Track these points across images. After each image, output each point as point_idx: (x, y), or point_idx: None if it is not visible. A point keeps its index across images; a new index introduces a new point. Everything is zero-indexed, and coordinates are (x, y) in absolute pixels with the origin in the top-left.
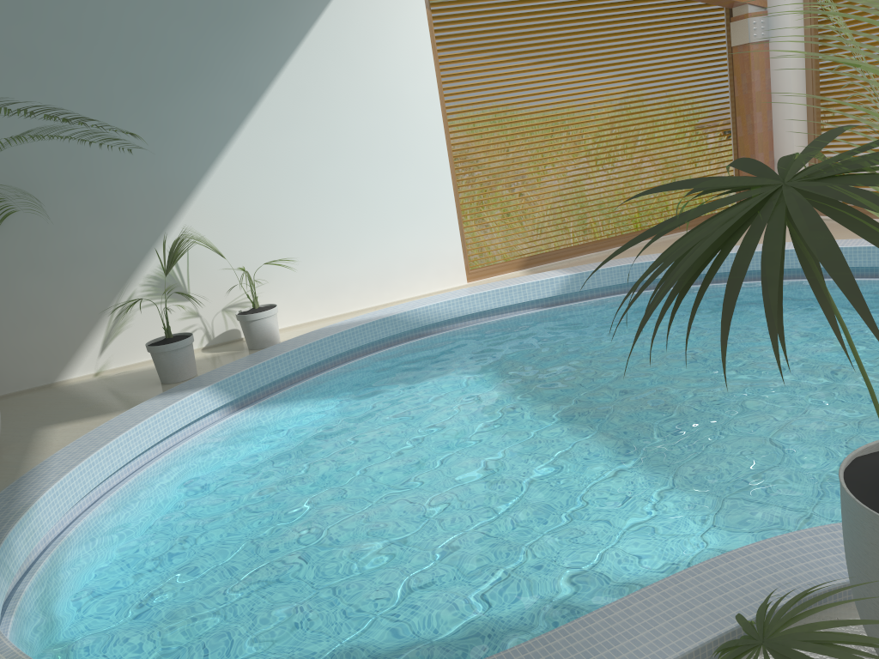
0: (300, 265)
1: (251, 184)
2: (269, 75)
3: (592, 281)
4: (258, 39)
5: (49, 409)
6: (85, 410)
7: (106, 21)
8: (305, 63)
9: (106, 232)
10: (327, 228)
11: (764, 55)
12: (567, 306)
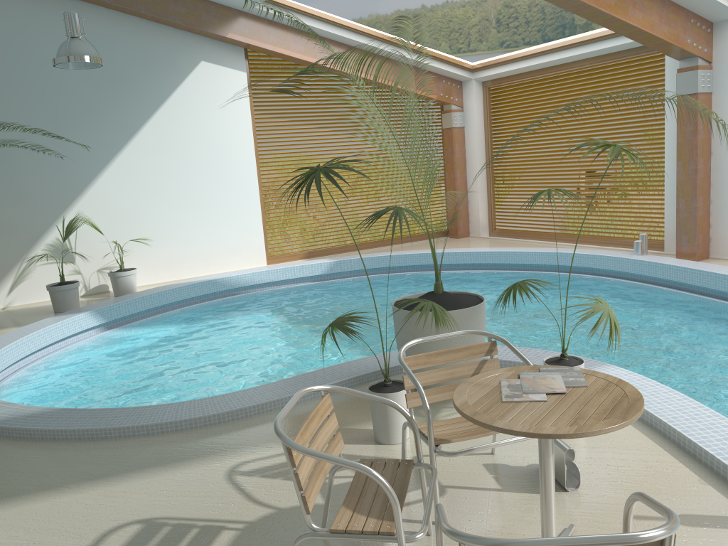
0: (153, 244)
1: (124, 189)
2: (142, 120)
3: (347, 266)
4: (137, 96)
5: None
6: (2, 325)
7: (36, 77)
8: (166, 114)
9: (21, 212)
10: (174, 221)
11: (461, 135)
12: (330, 281)
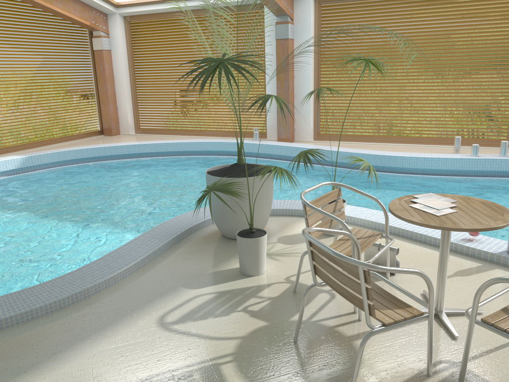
0: None
1: None
2: None
3: (37, 161)
4: None
5: None
6: None
7: None
8: None
9: None
10: None
11: (109, 56)
12: (24, 174)
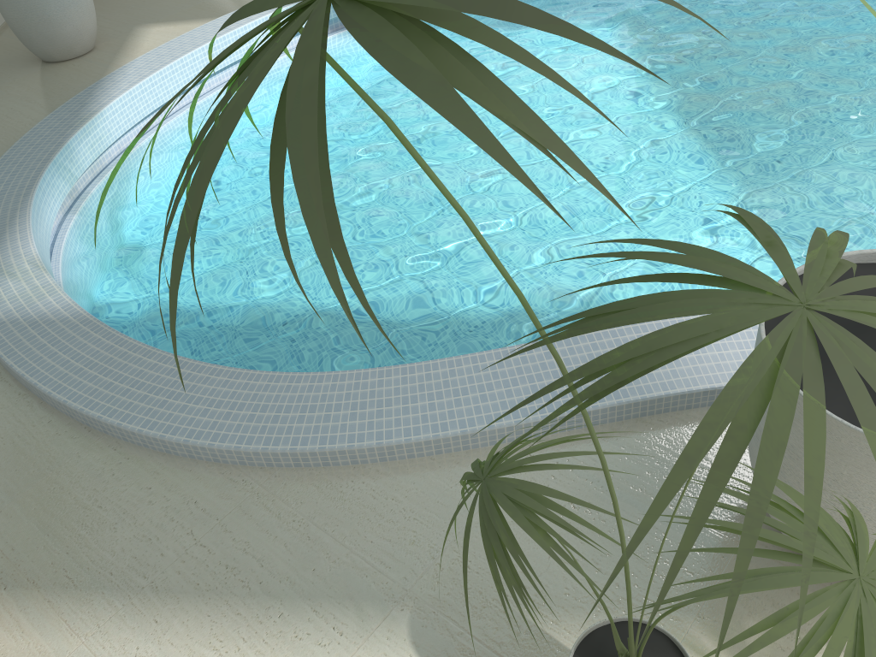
0: None
1: None
2: None
3: None
4: None
5: (153, 5)
6: (183, 12)
7: None
8: None
9: None
10: None
11: None
12: None
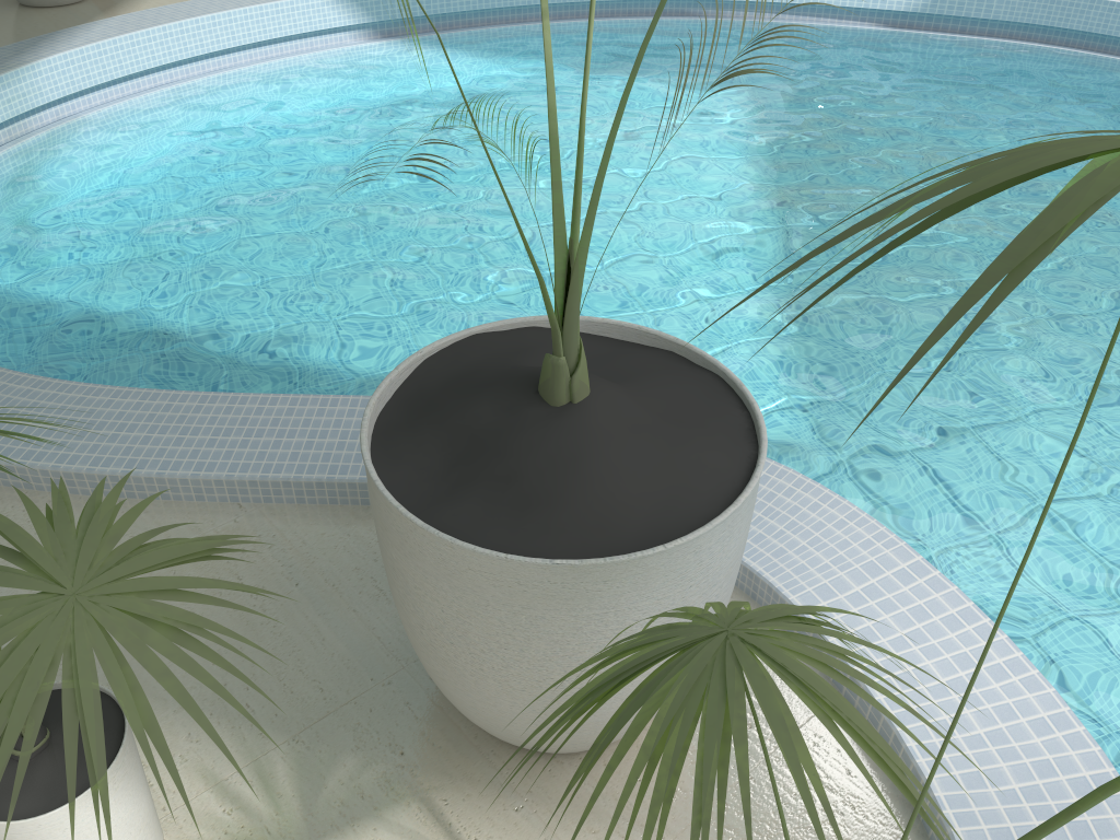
0: None
1: None
2: None
3: (978, 6)
4: None
5: None
6: None
7: None
8: None
9: None
10: None
11: None
12: (920, 35)
